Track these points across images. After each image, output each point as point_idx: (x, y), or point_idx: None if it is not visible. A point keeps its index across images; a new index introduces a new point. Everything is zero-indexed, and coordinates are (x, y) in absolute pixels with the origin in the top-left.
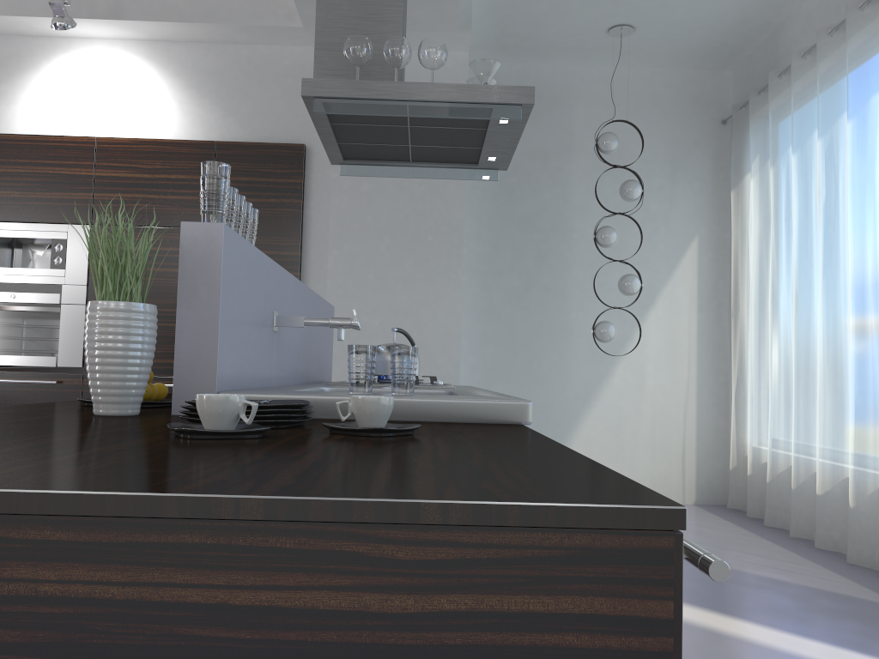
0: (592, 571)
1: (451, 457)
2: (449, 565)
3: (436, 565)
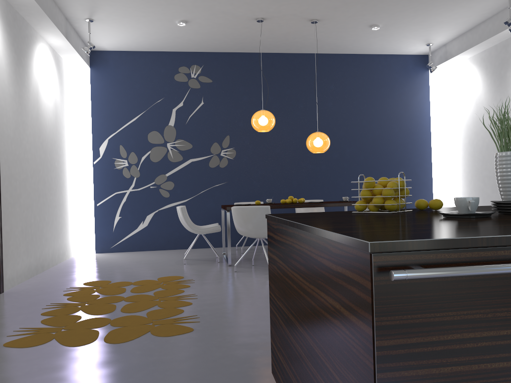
0: (357, 264)
1: (469, 227)
2: (338, 256)
3: (337, 255)
